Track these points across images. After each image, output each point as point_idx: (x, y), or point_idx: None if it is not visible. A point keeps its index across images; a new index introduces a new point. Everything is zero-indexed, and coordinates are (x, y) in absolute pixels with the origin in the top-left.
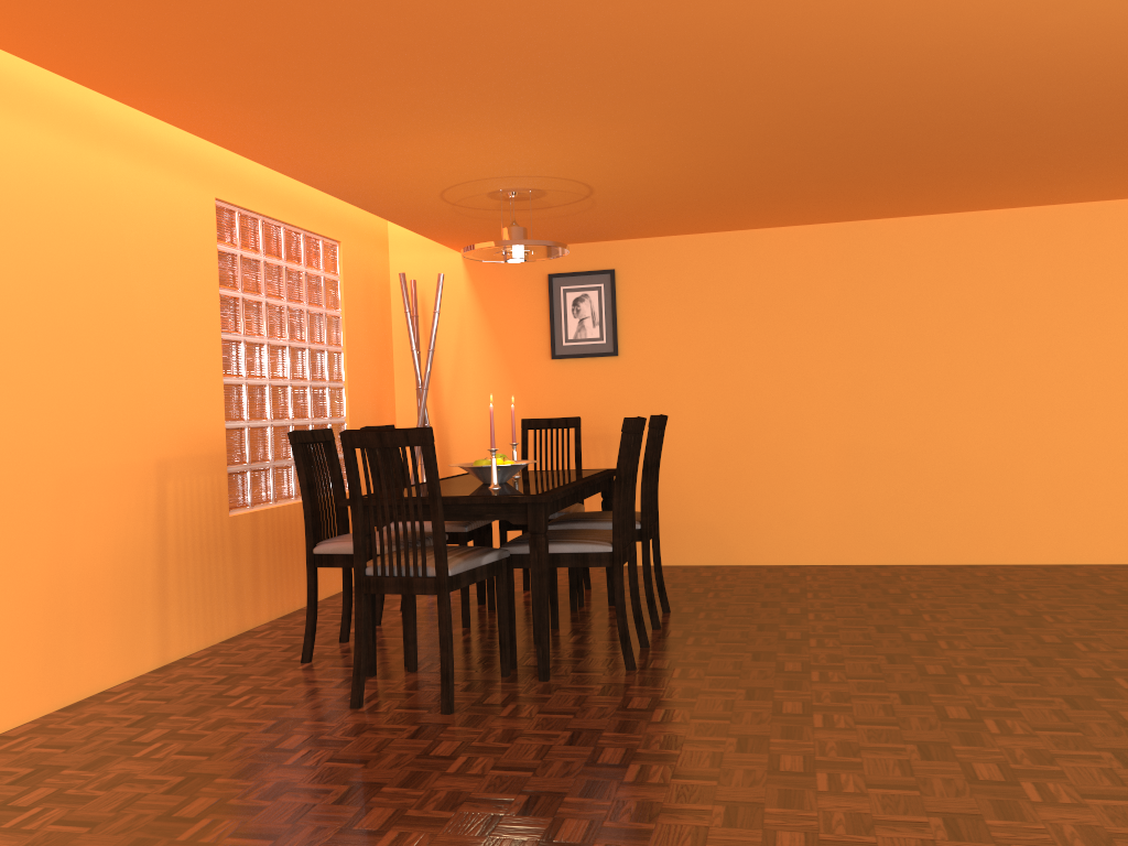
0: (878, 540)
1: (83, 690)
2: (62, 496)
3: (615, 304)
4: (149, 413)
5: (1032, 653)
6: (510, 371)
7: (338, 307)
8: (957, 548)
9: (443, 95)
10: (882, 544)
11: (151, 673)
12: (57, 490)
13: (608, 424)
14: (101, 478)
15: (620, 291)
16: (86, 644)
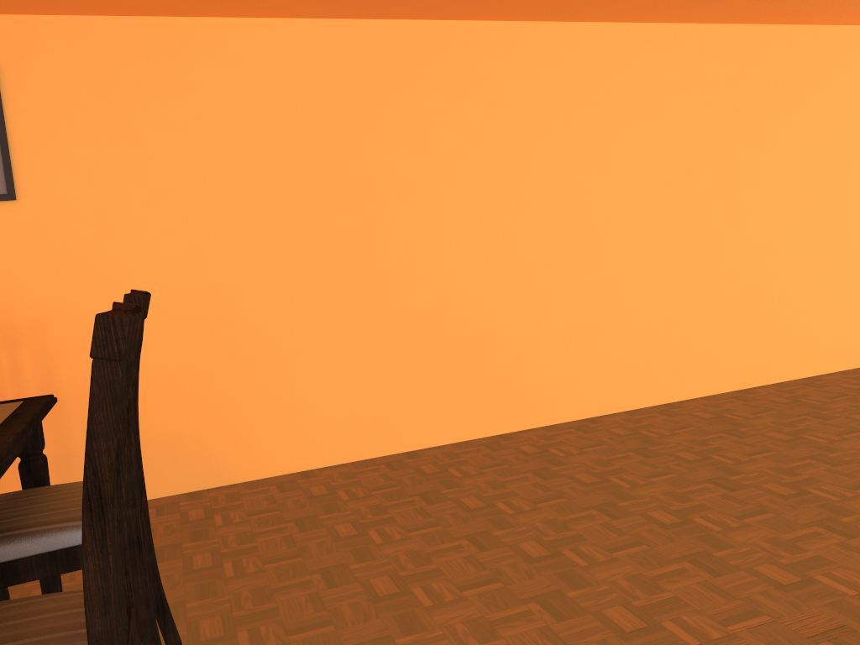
0: (402, 422)
1: None
2: None
3: (2, 117)
4: None
5: (815, 624)
6: None
7: None
8: (486, 417)
9: None
10: (408, 427)
11: None
12: None
13: (10, 308)
14: None
15: (10, 97)
16: None
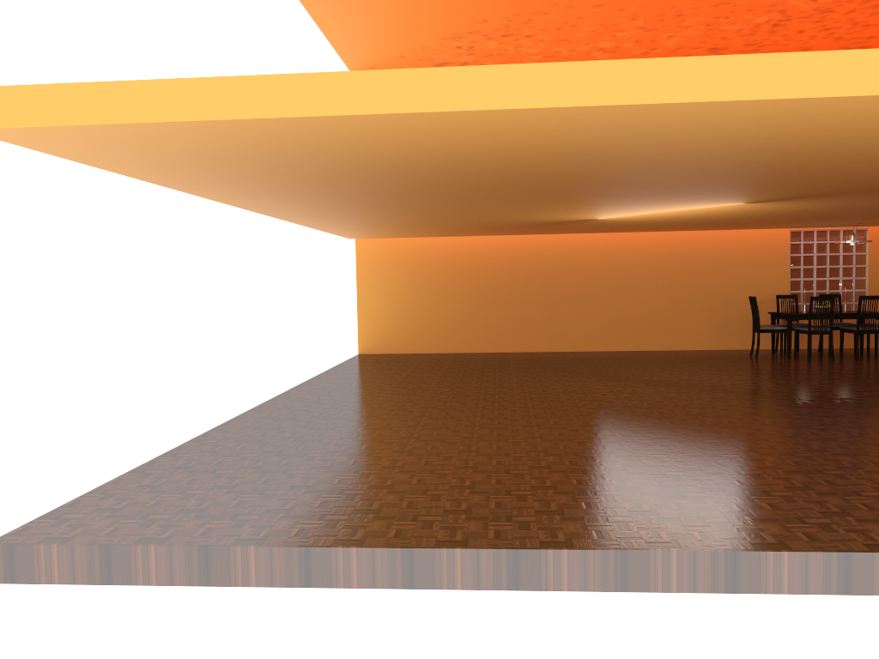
0: None
1: (729, 347)
2: (726, 306)
3: None
4: (756, 289)
5: None
6: None
7: (865, 251)
8: None
9: (758, 225)
10: None
11: (750, 349)
12: (724, 305)
13: None
14: (738, 303)
15: None
16: (731, 338)
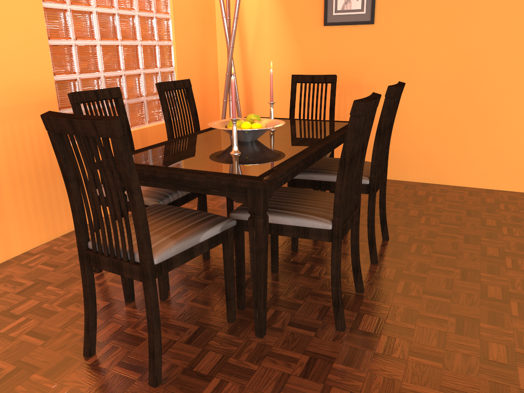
0: None
1: None
2: None
3: None
4: None
5: None
6: (294, 35)
7: None
8: None
9: None
10: None
11: None
12: None
13: (361, 77)
14: None
15: None
16: None
